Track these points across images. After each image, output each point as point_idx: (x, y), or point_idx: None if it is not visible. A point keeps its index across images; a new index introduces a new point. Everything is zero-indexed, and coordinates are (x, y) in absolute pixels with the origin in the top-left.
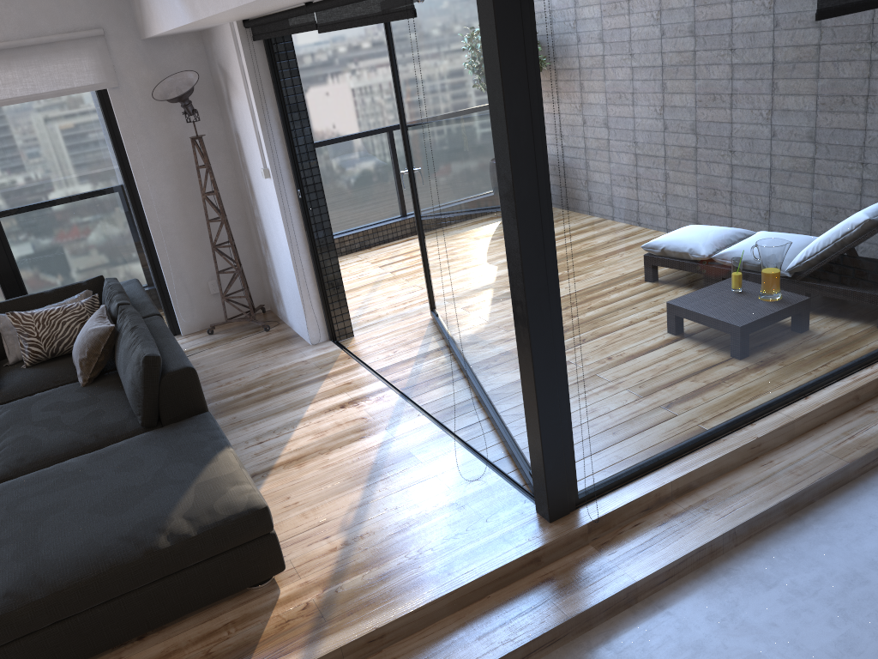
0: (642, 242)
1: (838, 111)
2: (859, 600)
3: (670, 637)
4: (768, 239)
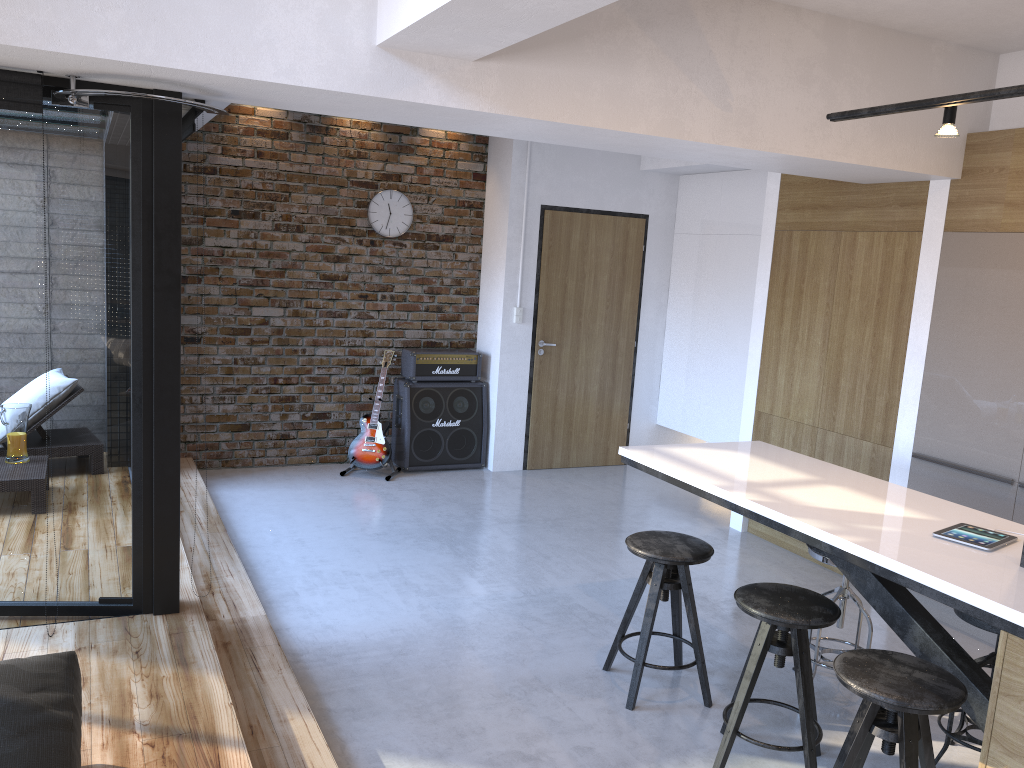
0: None
1: None
2: (333, 576)
3: (311, 632)
4: None
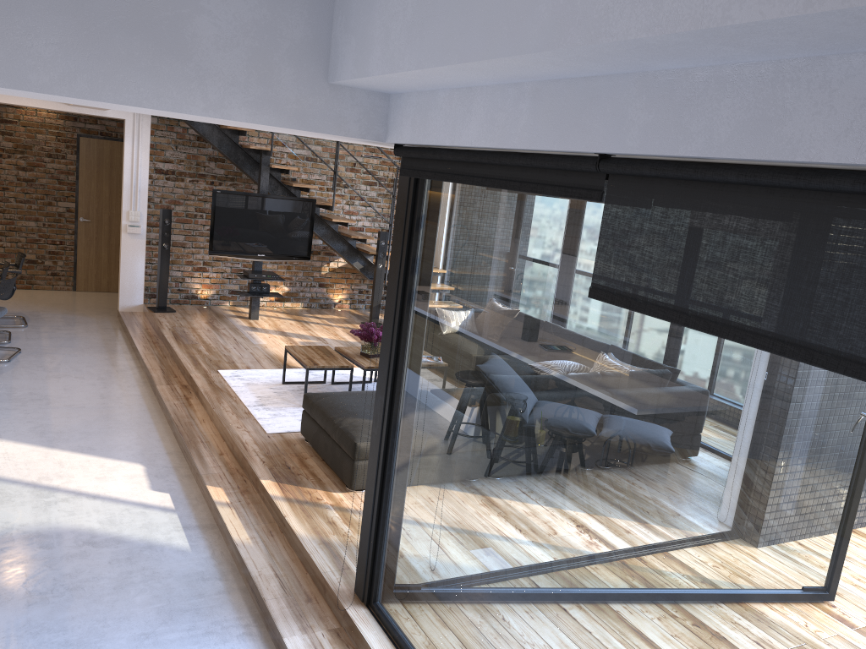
0: (445, 430)
1: (669, 473)
2: None
3: None
4: (546, 561)
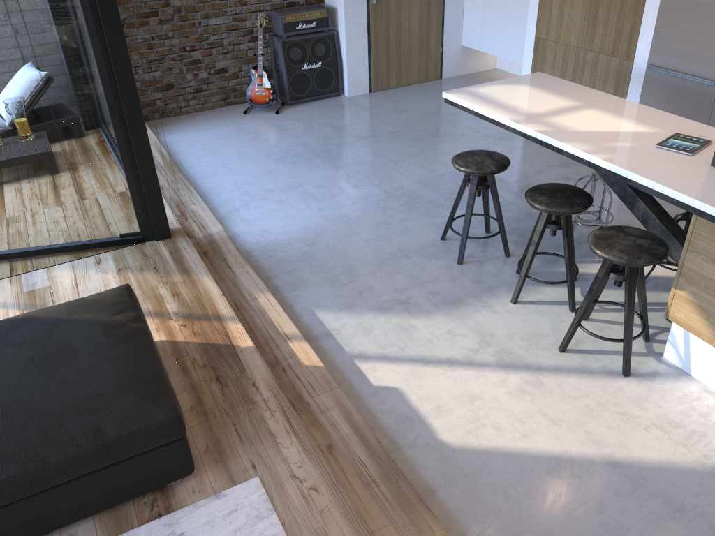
0: None
1: None
2: (258, 194)
3: (254, 236)
4: None
